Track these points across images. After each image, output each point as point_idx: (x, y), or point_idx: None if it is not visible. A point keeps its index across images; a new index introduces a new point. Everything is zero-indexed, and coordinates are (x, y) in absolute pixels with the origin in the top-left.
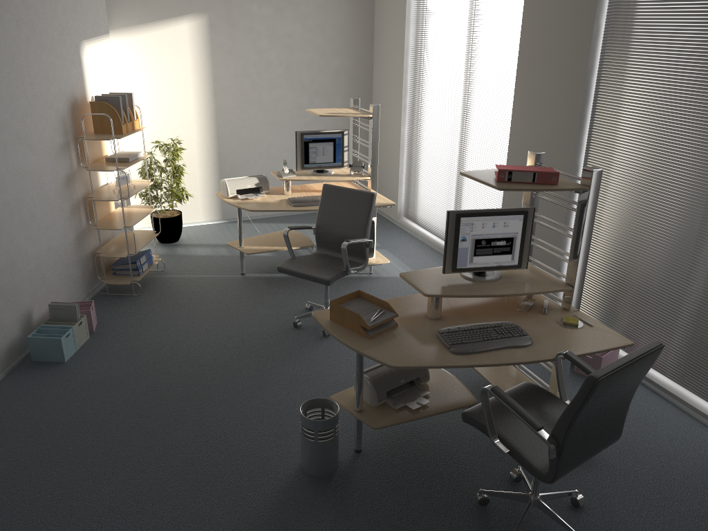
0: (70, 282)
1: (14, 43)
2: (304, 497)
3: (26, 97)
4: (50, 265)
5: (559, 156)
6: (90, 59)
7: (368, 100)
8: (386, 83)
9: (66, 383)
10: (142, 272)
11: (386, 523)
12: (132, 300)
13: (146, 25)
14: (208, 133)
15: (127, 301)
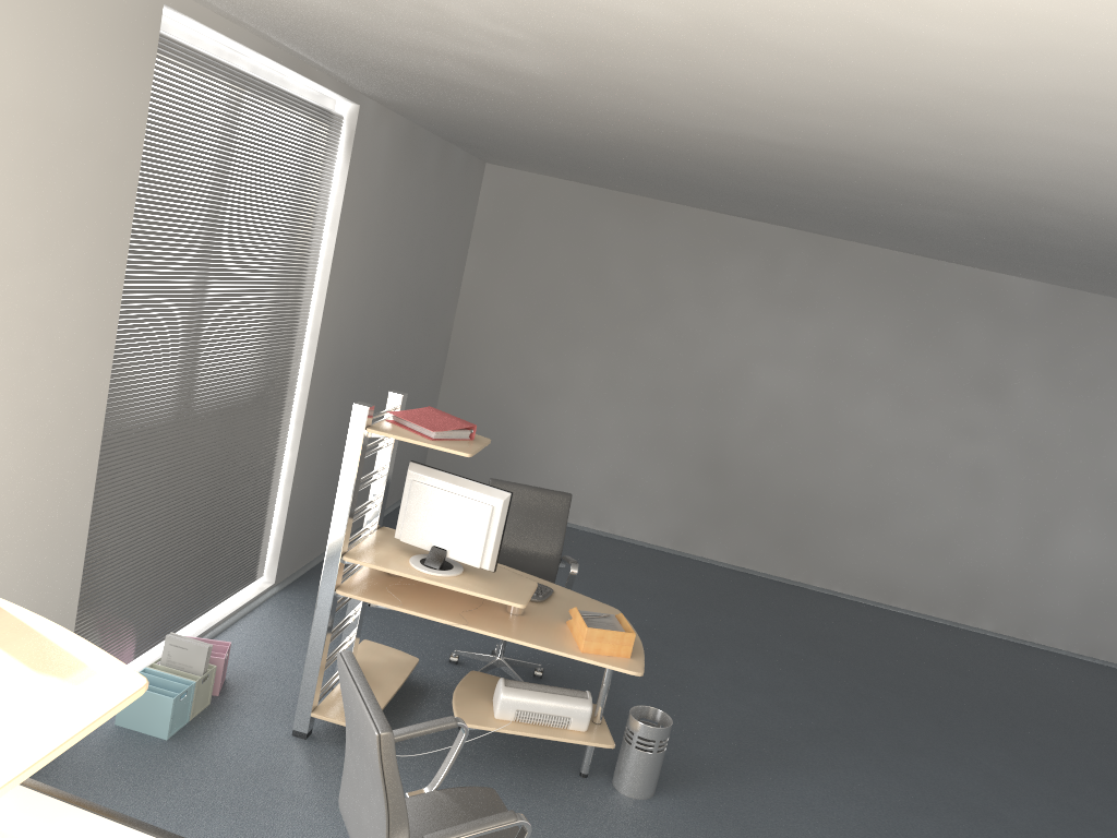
0: None
1: None
2: (667, 774)
3: None
4: None
5: (76, 434)
6: None
7: None
8: None
9: None
10: None
11: (612, 728)
12: None
13: None
14: None
15: None
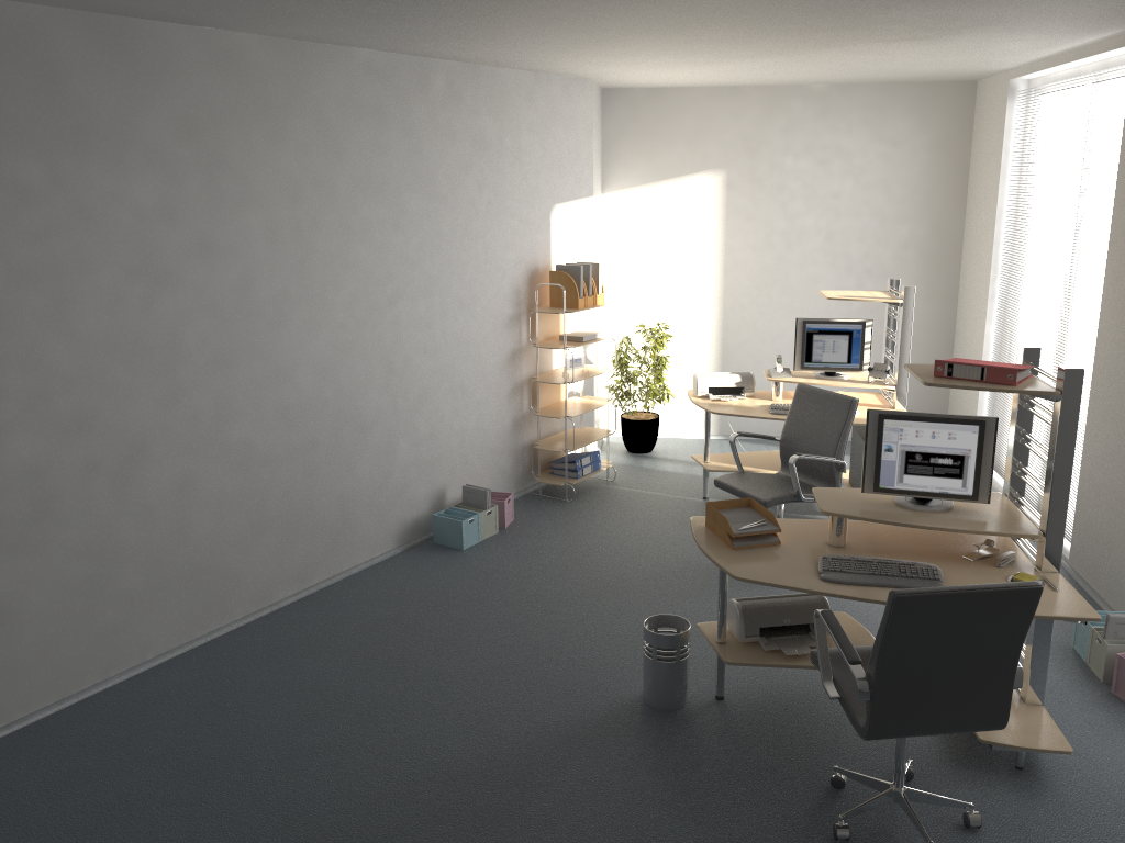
0: (498, 471)
1: (472, 207)
2: (628, 721)
3: (477, 262)
4: (475, 445)
5: None
6: (562, 224)
7: (952, 285)
8: (974, 260)
9: (453, 568)
10: (581, 475)
11: (702, 769)
12: (561, 505)
13: (649, 185)
14: (711, 319)
15: (555, 505)
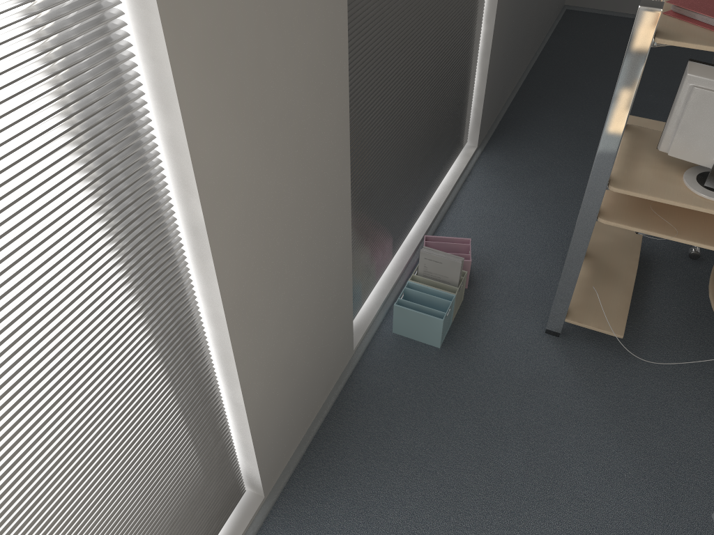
0: None
1: None
2: None
3: None
4: None
5: (326, 117)
6: None
7: None
8: None
9: None
10: None
11: None
12: None
13: None
14: None
15: None
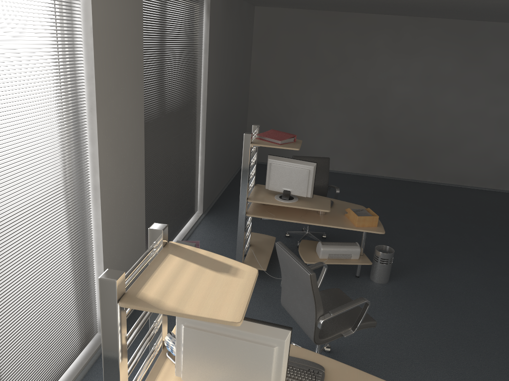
0: None
1: None
2: (391, 272)
3: None
4: None
5: (137, 165)
6: None
7: None
8: None
9: None
10: None
11: None
12: None
13: None
14: None
15: None
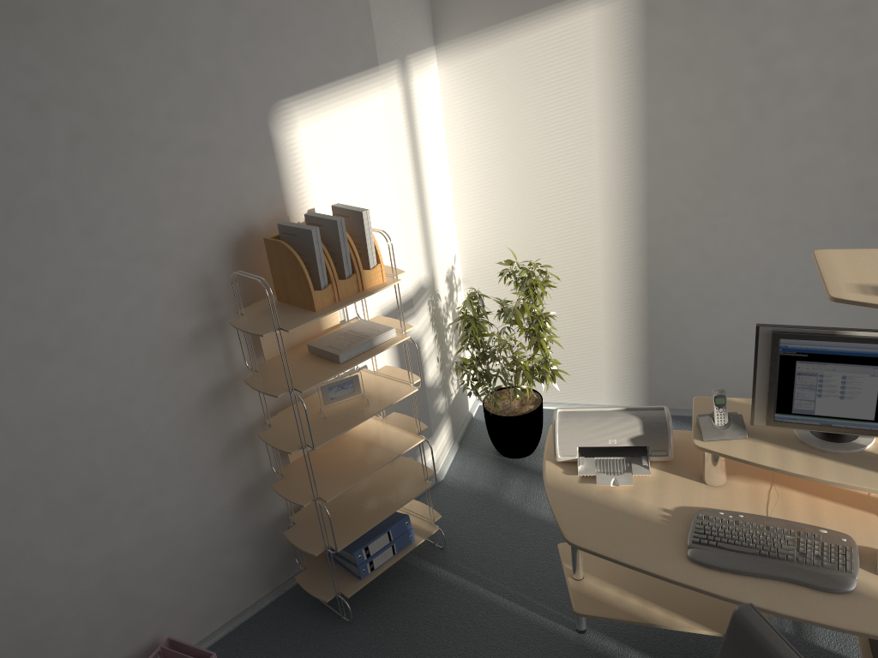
0: (219, 580)
1: (22, 155)
2: None
3: (69, 260)
4: (150, 567)
5: None
6: (306, 133)
7: None
8: None
9: None
10: (369, 571)
11: None
12: (327, 635)
13: (510, 23)
14: (628, 239)
15: (317, 637)
